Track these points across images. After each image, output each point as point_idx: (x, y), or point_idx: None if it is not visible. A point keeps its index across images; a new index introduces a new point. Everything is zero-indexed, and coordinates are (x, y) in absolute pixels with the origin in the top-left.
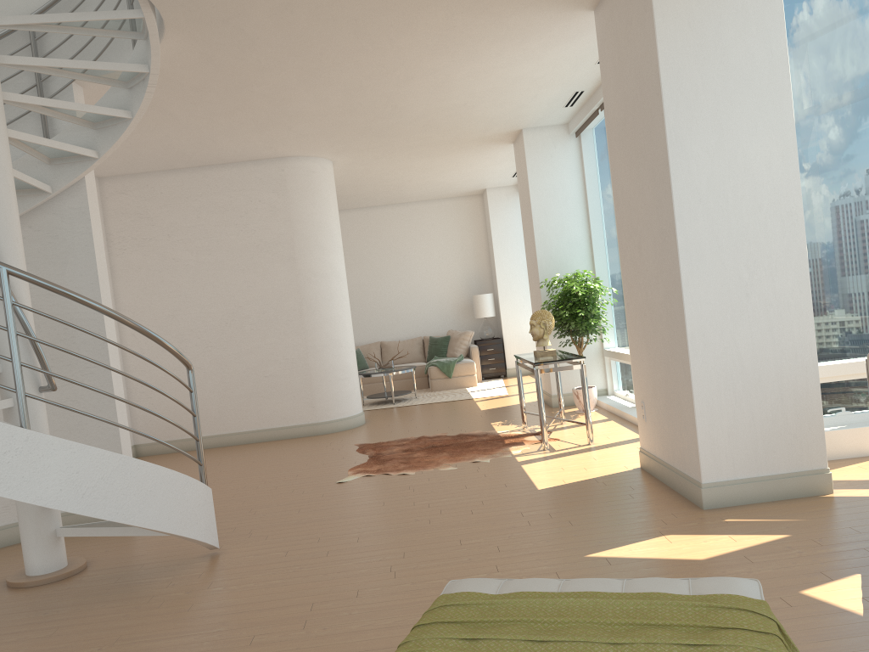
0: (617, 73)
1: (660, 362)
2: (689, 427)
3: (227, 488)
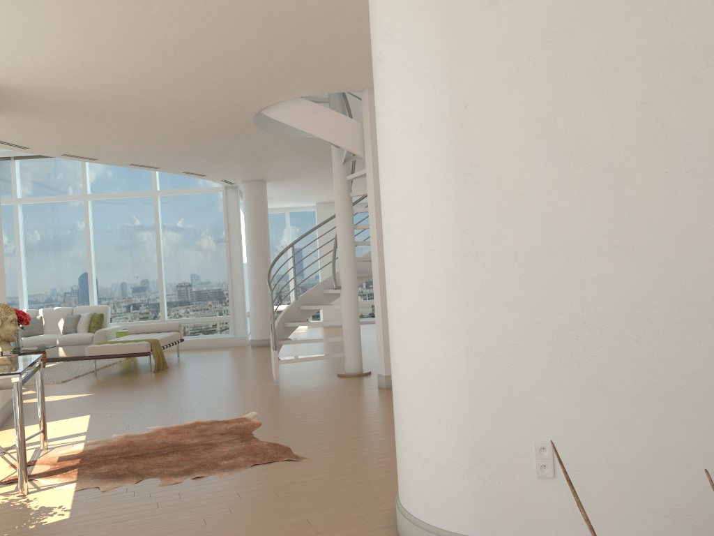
0: None
1: None
2: None
3: (363, 405)
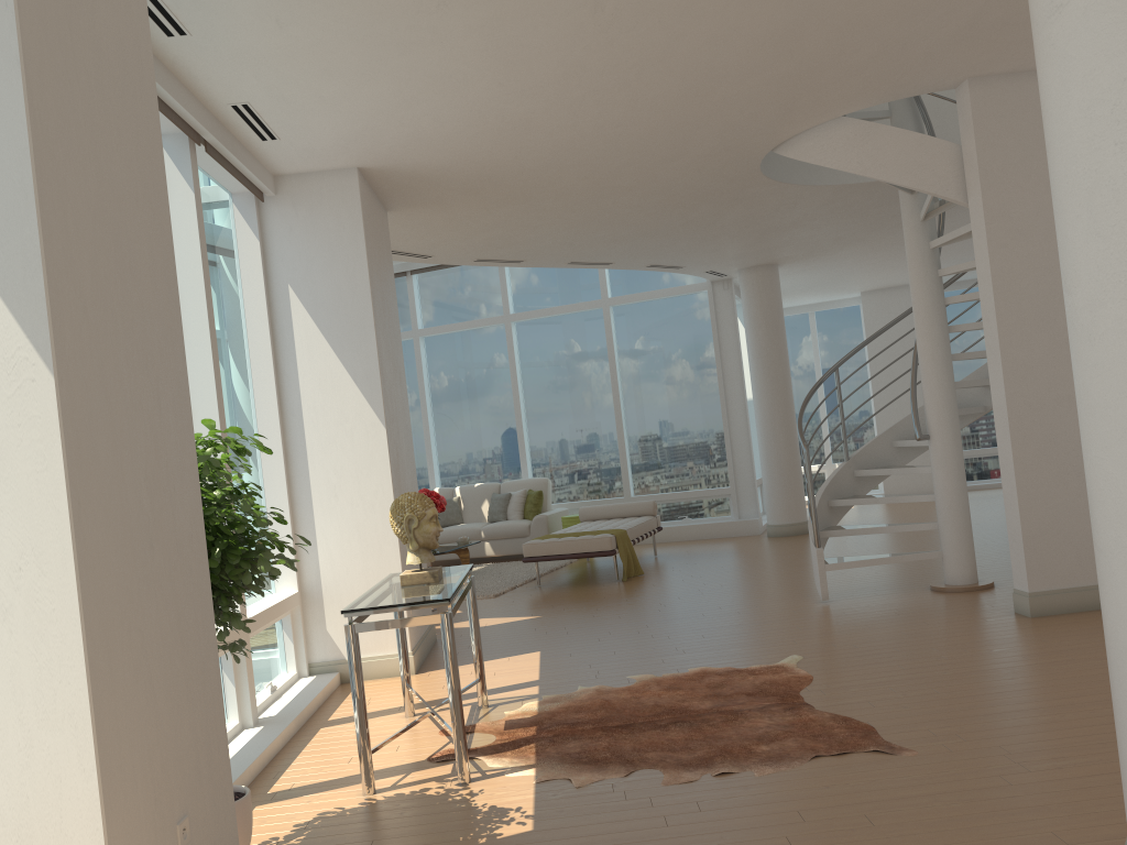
0: (377, 265)
1: None
2: None
3: (994, 647)
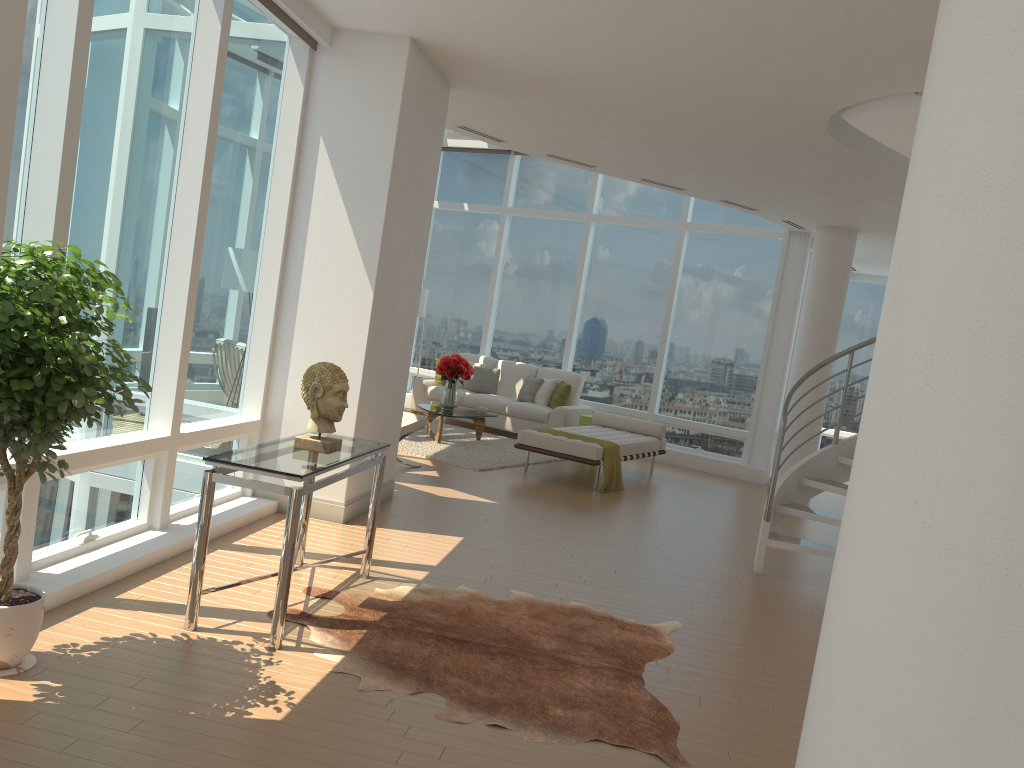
0: (414, 137)
1: (387, 401)
2: (395, 442)
3: None
